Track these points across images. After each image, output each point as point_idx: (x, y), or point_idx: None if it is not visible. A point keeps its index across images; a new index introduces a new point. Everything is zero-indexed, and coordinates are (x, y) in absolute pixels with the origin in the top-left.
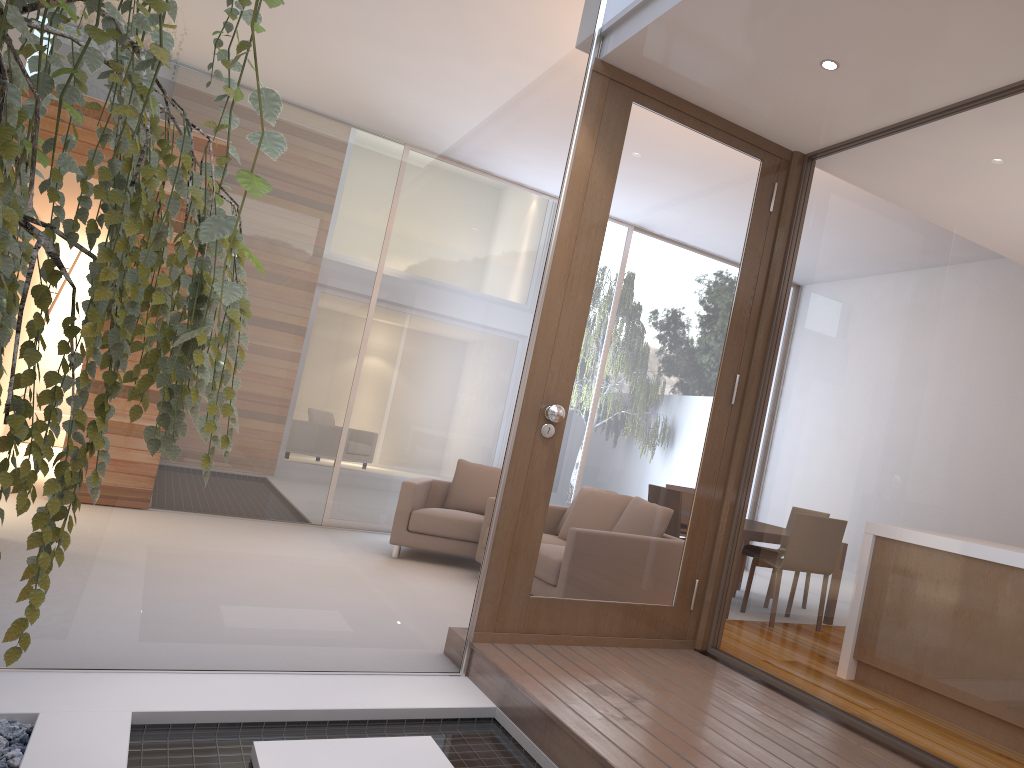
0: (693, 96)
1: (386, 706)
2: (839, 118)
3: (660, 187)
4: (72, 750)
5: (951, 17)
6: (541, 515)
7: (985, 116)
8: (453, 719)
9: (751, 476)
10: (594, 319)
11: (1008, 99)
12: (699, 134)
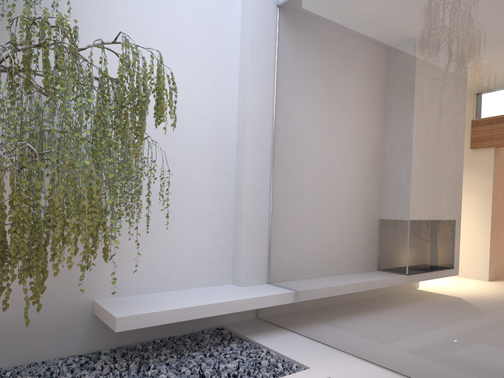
0: None
1: None
2: None
3: None
4: None
5: None
6: None
7: None
8: None
9: None
10: None
11: None
12: None
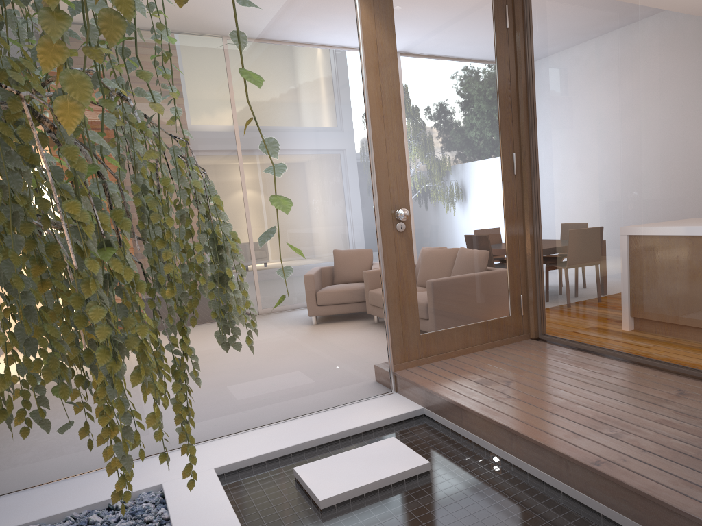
0: None
1: (358, 425)
2: None
3: (427, 33)
4: (194, 501)
5: None
6: (412, 282)
7: None
8: (400, 421)
9: (540, 220)
10: (409, 142)
11: None
12: None
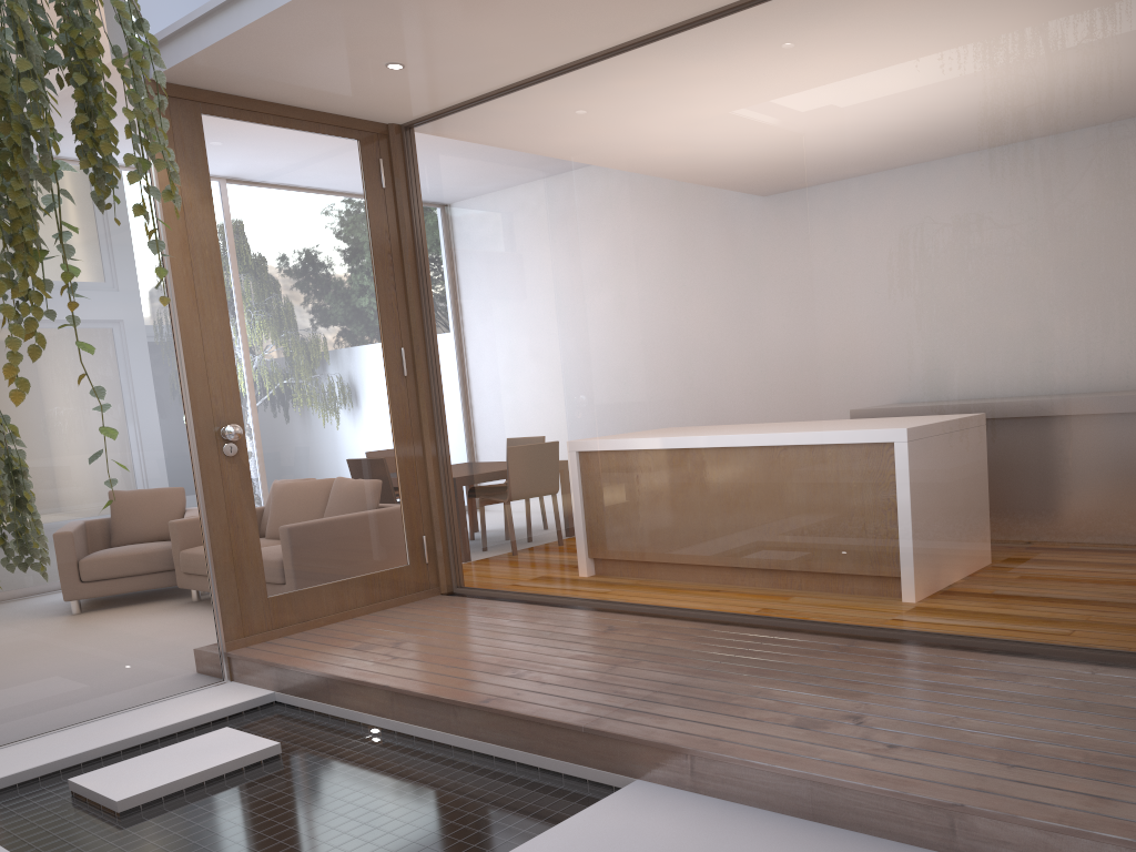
0: (265, 96)
1: (171, 722)
2: (422, 98)
3: (262, 192)
4: None
5: (489, 31)
6: (252, 525)
7: (550, 93)
8: (238, 713)
9: (445, 434)
10: (239, 335)
11: (564, 79)
12: (284, 129)
